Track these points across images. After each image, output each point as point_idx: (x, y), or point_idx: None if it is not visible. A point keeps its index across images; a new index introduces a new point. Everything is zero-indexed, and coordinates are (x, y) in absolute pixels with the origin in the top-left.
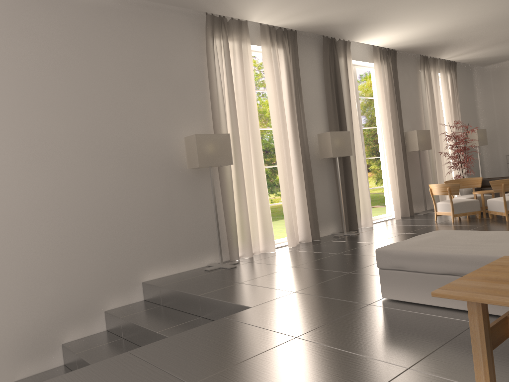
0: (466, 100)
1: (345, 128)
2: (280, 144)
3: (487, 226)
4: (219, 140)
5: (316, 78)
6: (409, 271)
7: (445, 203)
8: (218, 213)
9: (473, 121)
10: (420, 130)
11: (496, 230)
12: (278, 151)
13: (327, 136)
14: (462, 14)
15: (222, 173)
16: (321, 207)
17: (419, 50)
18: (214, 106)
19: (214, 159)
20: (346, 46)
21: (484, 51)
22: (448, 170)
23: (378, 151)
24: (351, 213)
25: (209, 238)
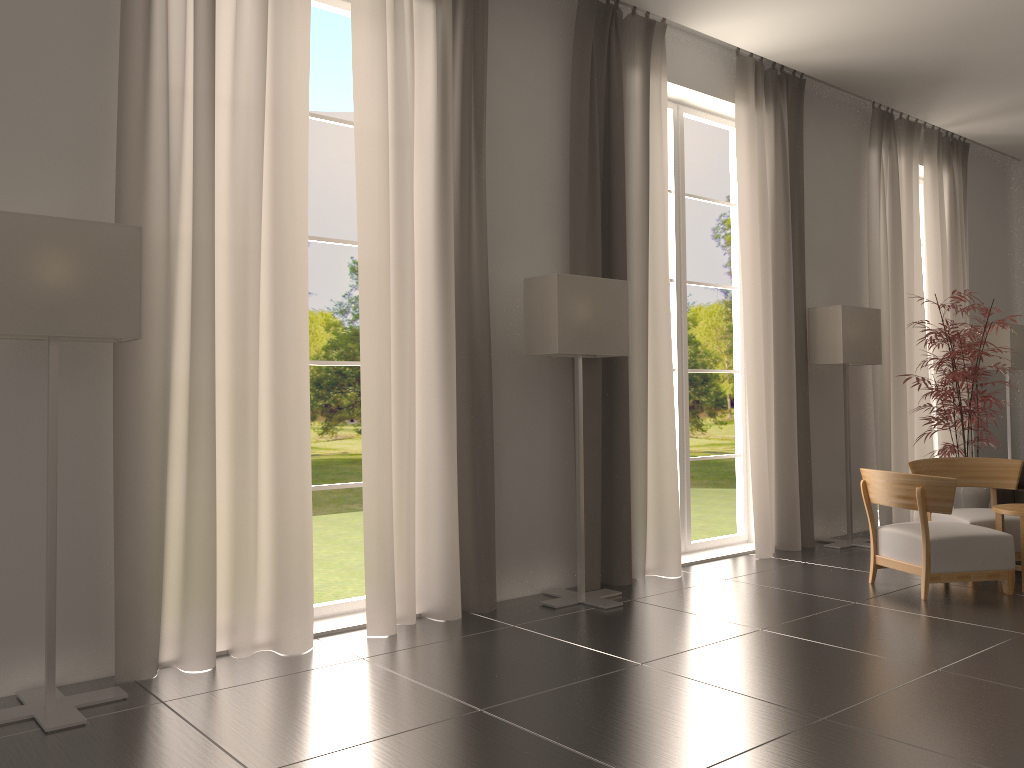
0: (986, 247)
1: (622, 273)
2: (378, 294)
3: None
4: (93, 245)
5: (545, 113)
6: None
7: (904, 534)
8: (99, 506)
9: (1000, 305)
10: (854, 307)
11: None
12: (368, 317)
13: (549, 287)
14: None
15: (127, 367)
16: (518, 507)
17: (871, 87)
18: (127, 132)
19: (58, 311)
20: (652, 33)
21: None
22: (924, 428)
23: None
24: (615, 531)
25: (45, 592)
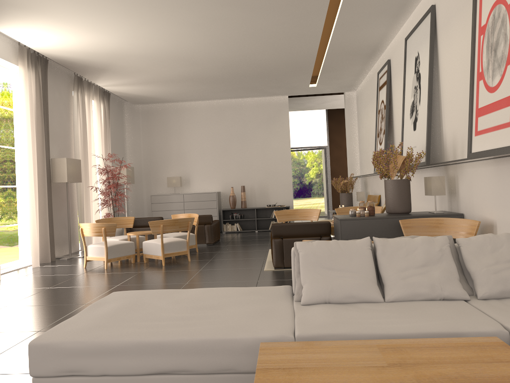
0: (116, 135)
1: None
2: None
3: (146, 272)
4: None
5: None
6: (91, 375)
7: (98, 246)
8: None
9: (122, 158)
10: (71, 159)
11: (158, 277)
12: None
13: None
14: (130, 35)
15: None
16: None
17: (76, 67)
18: None
19: None
20: None
21: (139, 87)
22: (96, 208)
23: (5, 181)
24: None
25: None
